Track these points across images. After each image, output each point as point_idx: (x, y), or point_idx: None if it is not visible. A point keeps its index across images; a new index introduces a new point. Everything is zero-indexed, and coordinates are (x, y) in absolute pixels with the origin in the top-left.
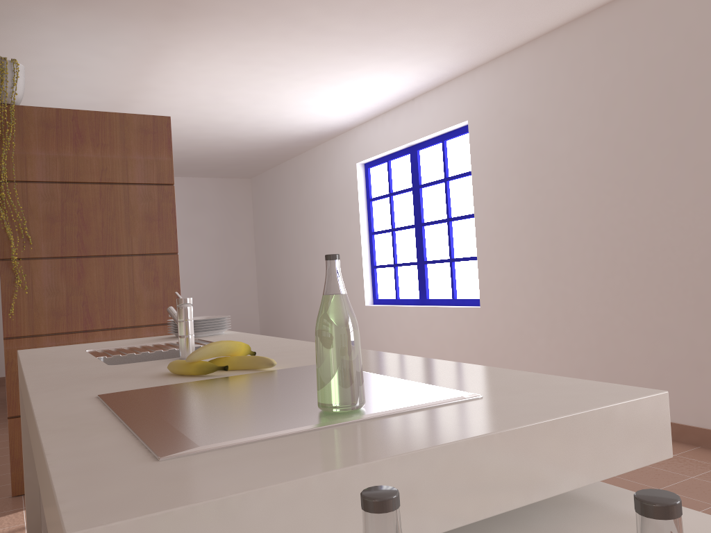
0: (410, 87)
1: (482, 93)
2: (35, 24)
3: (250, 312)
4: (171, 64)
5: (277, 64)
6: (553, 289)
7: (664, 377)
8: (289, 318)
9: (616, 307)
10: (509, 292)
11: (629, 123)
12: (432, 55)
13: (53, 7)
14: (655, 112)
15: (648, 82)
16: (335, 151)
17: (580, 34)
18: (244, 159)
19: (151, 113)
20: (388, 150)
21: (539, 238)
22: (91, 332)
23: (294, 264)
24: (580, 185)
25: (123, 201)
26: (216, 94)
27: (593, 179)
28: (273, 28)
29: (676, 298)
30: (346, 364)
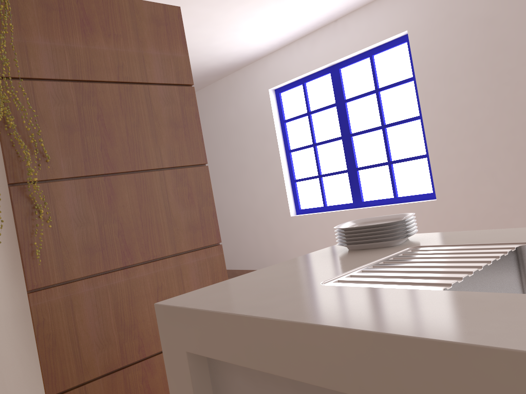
0: (344, 4)
1: (424, 2)
2: None
3: None
4: None
5: None
6: None
7: None
8: None
9: None
10: (473, 181)
11: None
12: None
13: None
14: None
15: None
16: (241, 82)
17: None
18: None
19: None
20: (308, 72)
21: (508, 126)
22: (132, 267)
23: None
24: None
25: (145, 105)
26: None
27: None
28: None
29: None
30: None
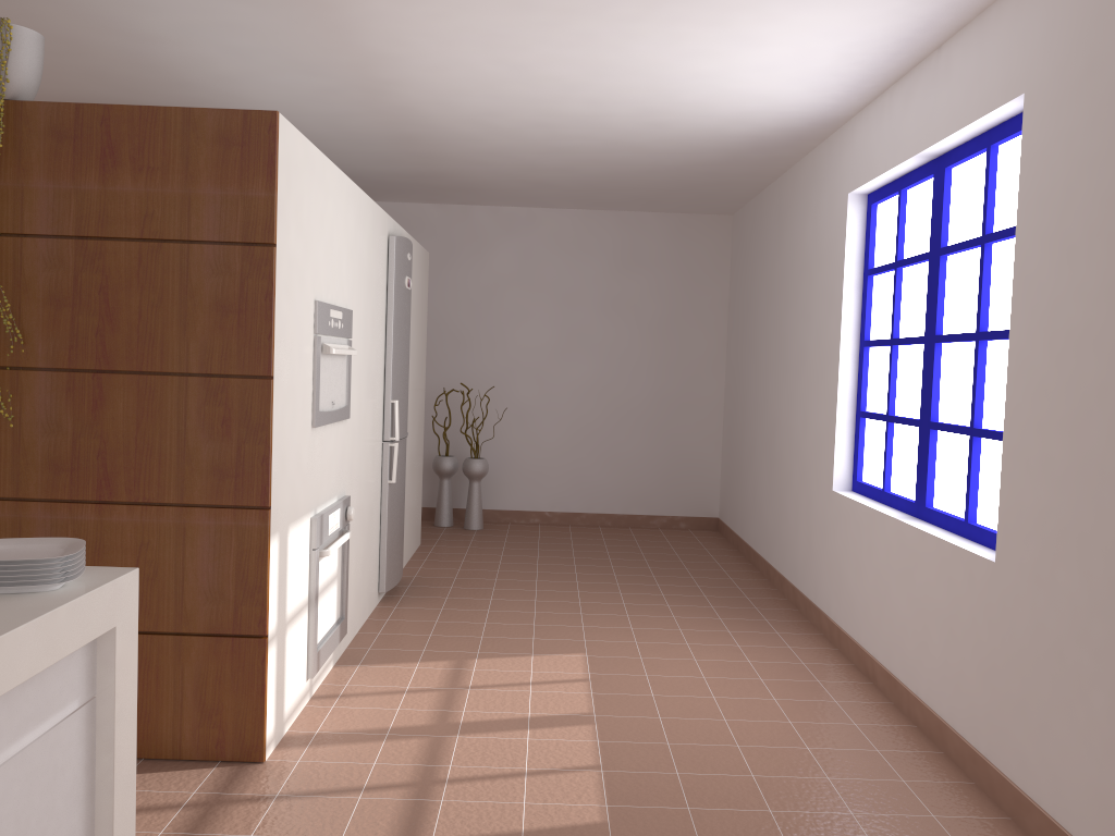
0: (906, 17)
1: (1060, 19)
2: None
3: (705, 455)
4: (366, 6)
5: None
6: None
7: None
8: (748, 479)
9: None
10: (1052, 546)
11: None
12: None
13: None
14: None
15: None
16: (825, 167)
17: None
18: (684, 181)
19: (437, 102)
20: (892, 168)
21: None
22: (109, 504)
23: (762, 381)
24: None
25: (178, 274)
26: (507, 62)
27: None
28: None
29: None
30: None
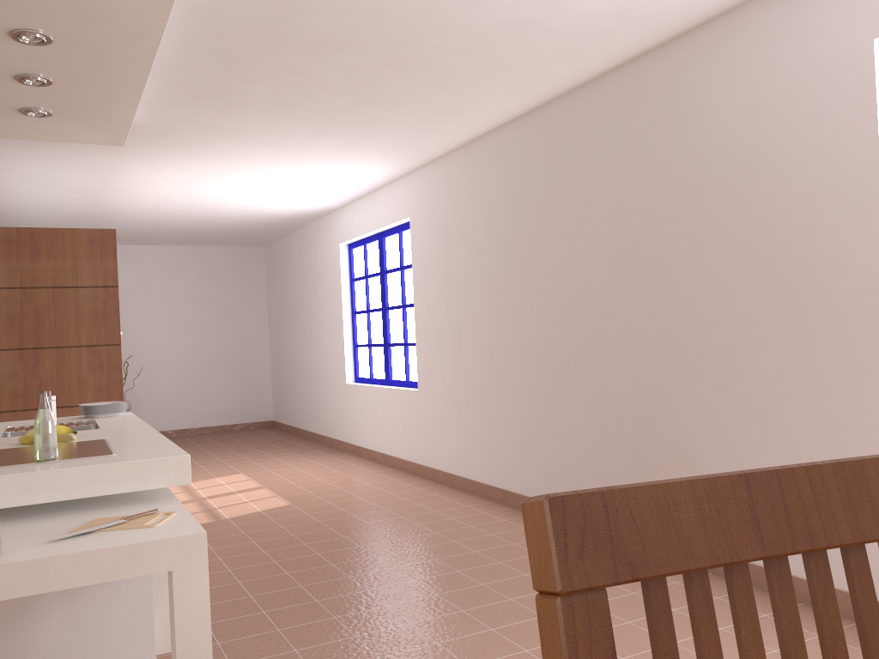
0: (364, 182)
1: (418, 194)
2: (3, 156)
3: (262, 385)
4: (130, 174)
5: (224, 172)
6: (459, 377)
7: (518, 457)
8: (293, 392)
9: (493, 395)
10: (435, 378)
11: (498, 238)
12: (363, 164)
13: (14, 147)
14: (511, 232)
15: (507, 206)
16: (325, 229)
17: (472, 156)
18: (245, 232)
19: (130, 203)
20: (360, 235)
21: (451, 331)
22: None
23: (297, 337)
24: (473, 287)
25: (73, 302)
26: (183, 190)
27: (480, 283)
28: (204, 153)
29: (523, 390)
30: (44, 439)
